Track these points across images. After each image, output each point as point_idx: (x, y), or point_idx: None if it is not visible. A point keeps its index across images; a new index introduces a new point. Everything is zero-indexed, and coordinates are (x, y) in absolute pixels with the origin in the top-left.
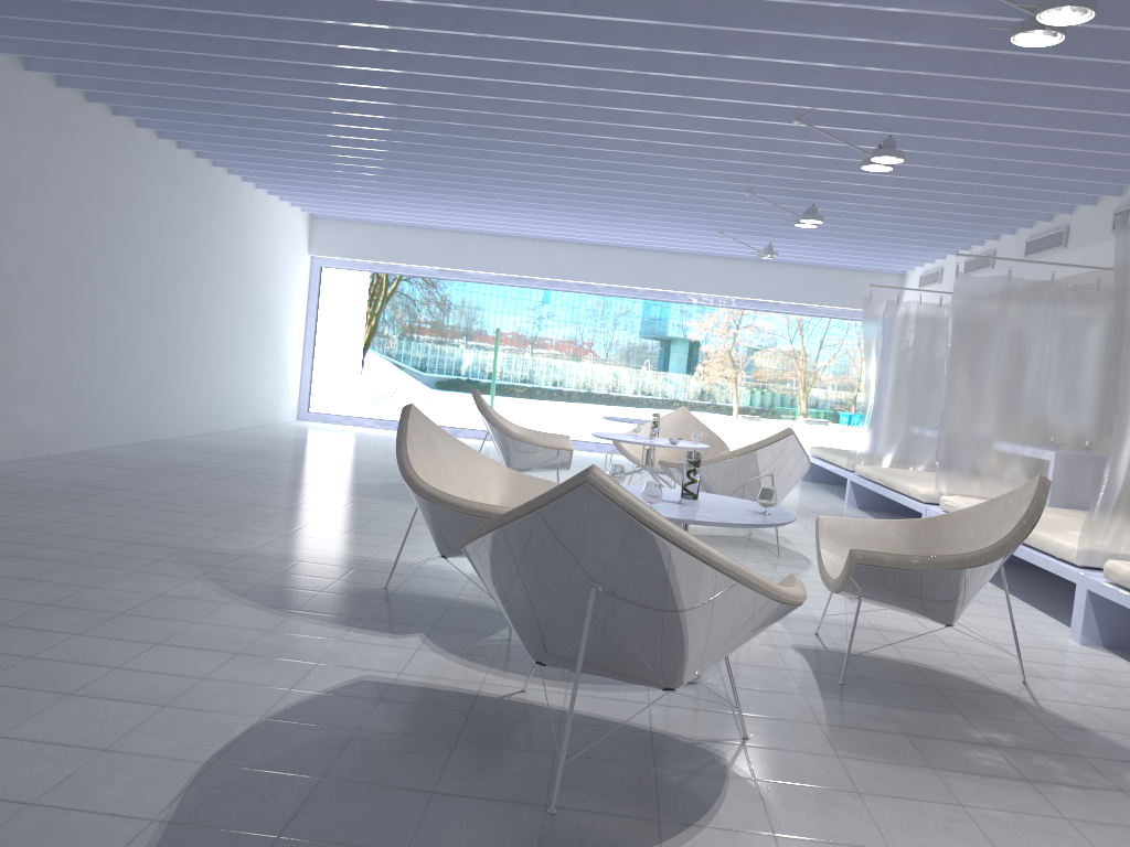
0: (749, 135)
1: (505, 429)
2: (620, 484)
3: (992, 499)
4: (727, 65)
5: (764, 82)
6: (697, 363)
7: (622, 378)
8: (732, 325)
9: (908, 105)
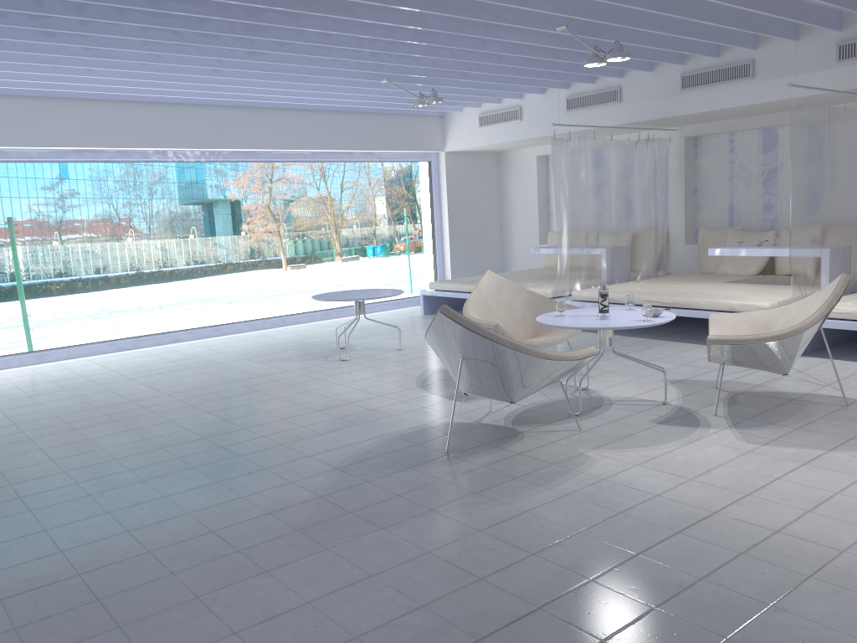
0: None
1: (535, 350)
2: None
3: None
4: None
5: None
6: (242, 222)
7: (172, 251)
8: (266, 180)
9: None
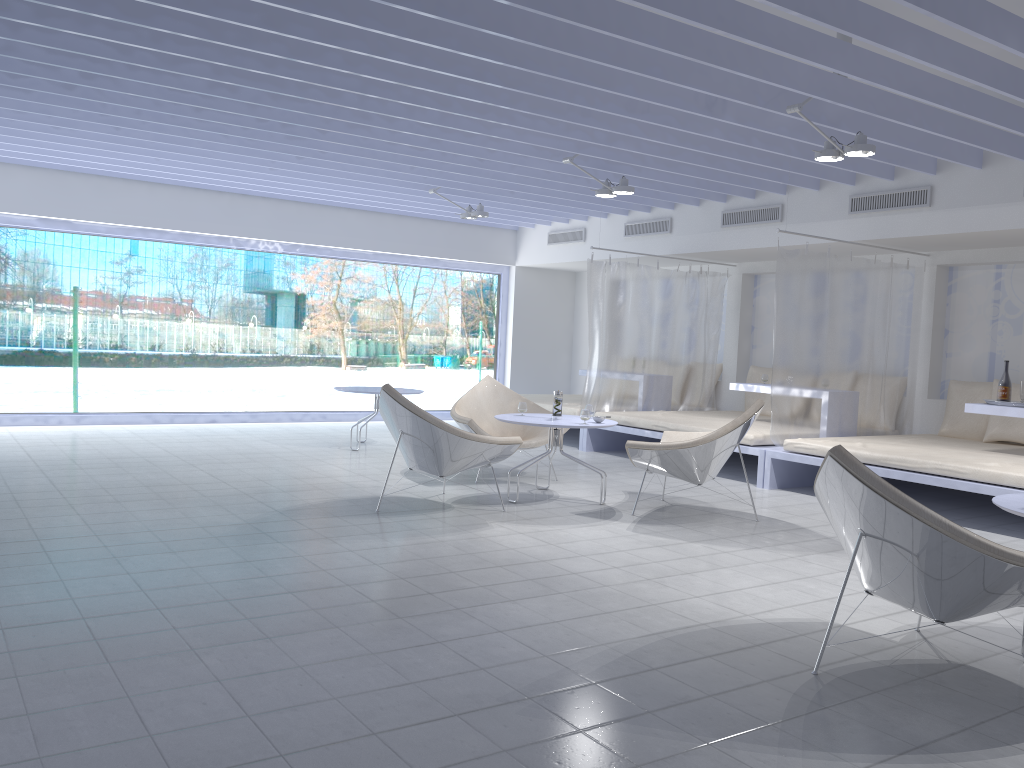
0: (703, 114)
1: (456, 429)
2: (994, 500)
3: None
4: (827, 52)
5: (849, 74)
6: (305, 316)
7: (229, 337)
8: (335, 277)
9: (881, 106)
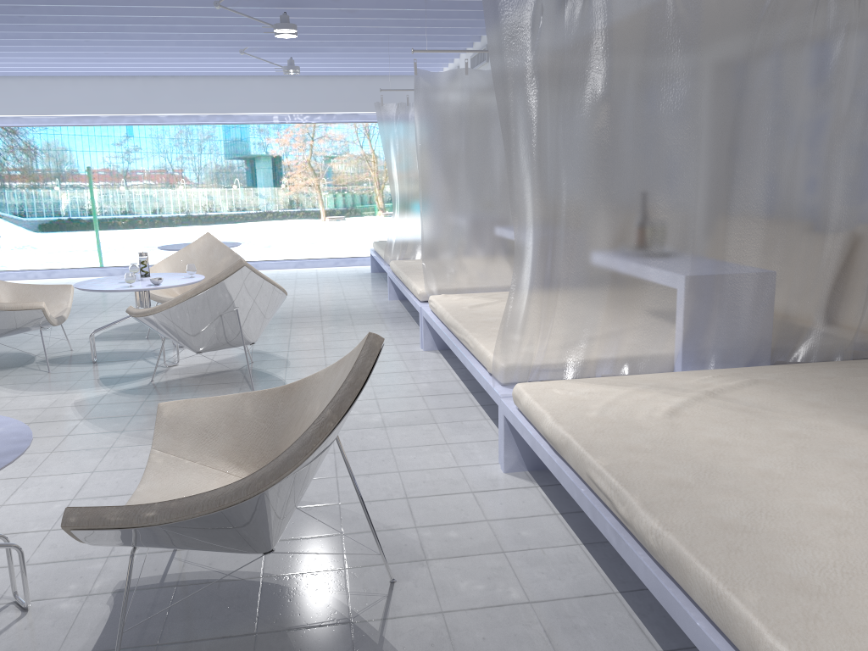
0: None
1: None
2: None
3: (339, 360)
4: None
5: None
6: (282, 176)
7: (217, 199)
8: (307, 138)
9: None
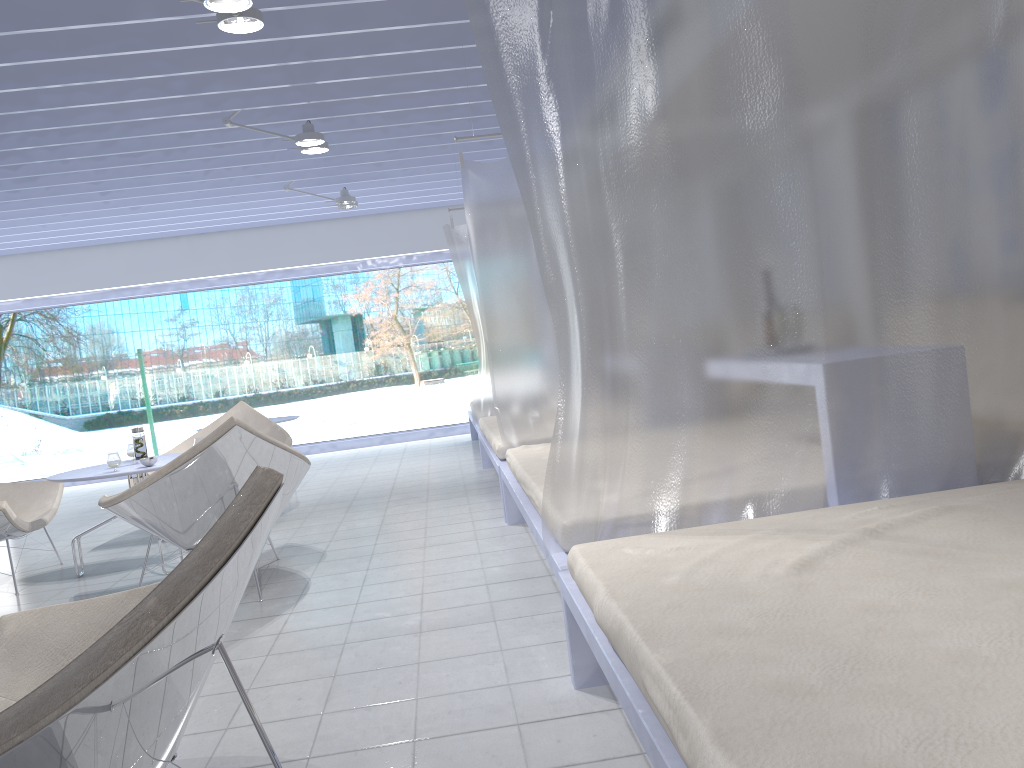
0: (92, 23)
1: None
2: None
3: None
4: None
5: None
6: (365, 337)
7: (289, 371)
8: (391, 290)
9: None
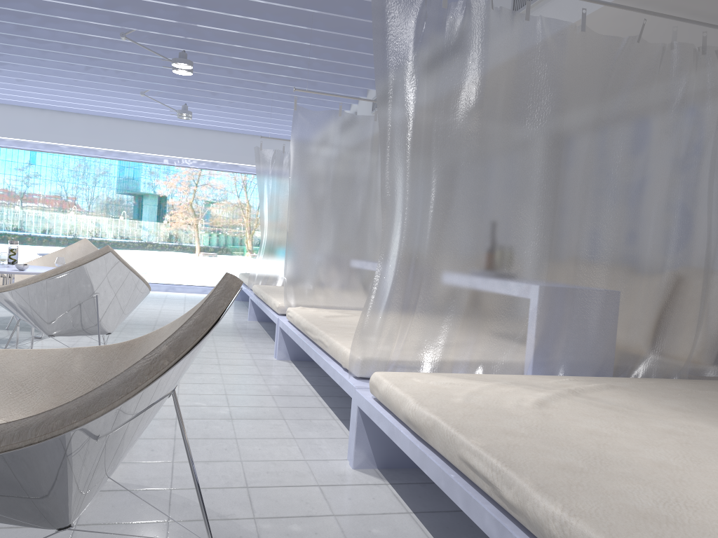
0: None
1: None
2: None
3: (188, 311)
4: None
5: None
6: (166, 213)
7: (104, 226)
8: (192, 184)
9: None
